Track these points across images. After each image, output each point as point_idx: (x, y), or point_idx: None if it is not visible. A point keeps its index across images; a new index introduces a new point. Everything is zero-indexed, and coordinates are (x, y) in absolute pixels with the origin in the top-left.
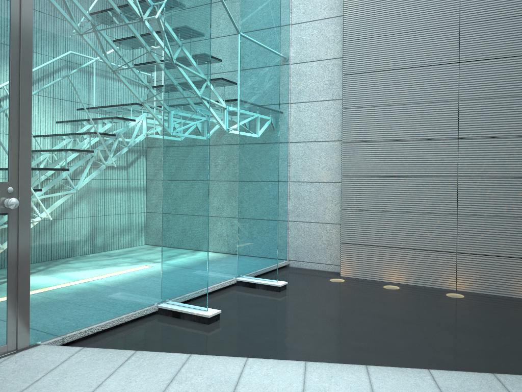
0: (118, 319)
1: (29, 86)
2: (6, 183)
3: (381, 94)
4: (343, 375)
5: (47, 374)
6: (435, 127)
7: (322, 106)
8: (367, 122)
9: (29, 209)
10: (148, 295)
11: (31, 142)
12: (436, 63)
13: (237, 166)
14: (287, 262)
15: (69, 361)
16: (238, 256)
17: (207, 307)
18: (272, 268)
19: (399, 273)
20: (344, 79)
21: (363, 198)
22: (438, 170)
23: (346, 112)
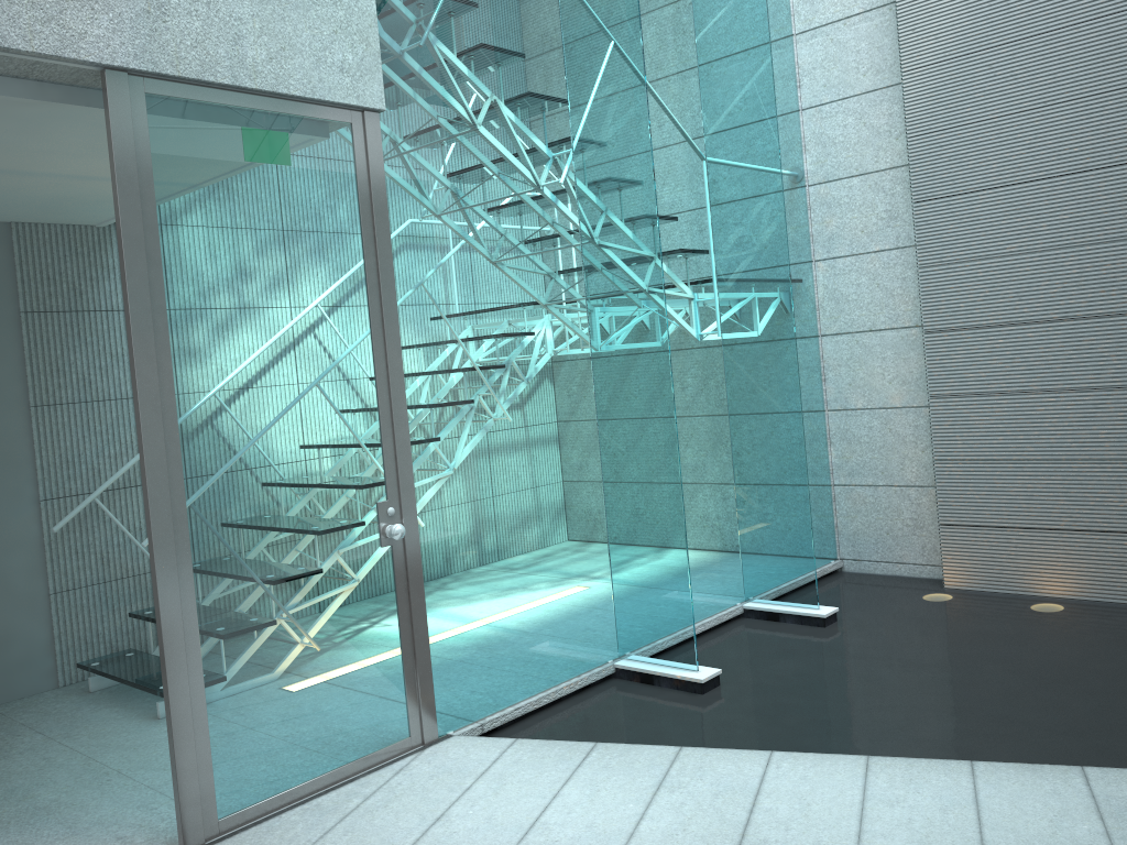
0: (556, 690)
1: (398, 352)
2: (385, 502)
3: (993, 234)
4: (930, 778)
5: (478, 780)
6: (1110, 290)
7: (878, 263)
8: (970, 290)
9: (417, 536)
10: (596, 647)
11: (409, 435)
12: (1101, 163)
13: (725, 402)
14: (837, 563)
15: (502, 759)
16: (743, 565)
17: (697, 665)
18: (808, 584)
19: (1063, 579)
20: (916, 210)
21: (975, 437)
22: (1123, 374)
23: (926, 274)
